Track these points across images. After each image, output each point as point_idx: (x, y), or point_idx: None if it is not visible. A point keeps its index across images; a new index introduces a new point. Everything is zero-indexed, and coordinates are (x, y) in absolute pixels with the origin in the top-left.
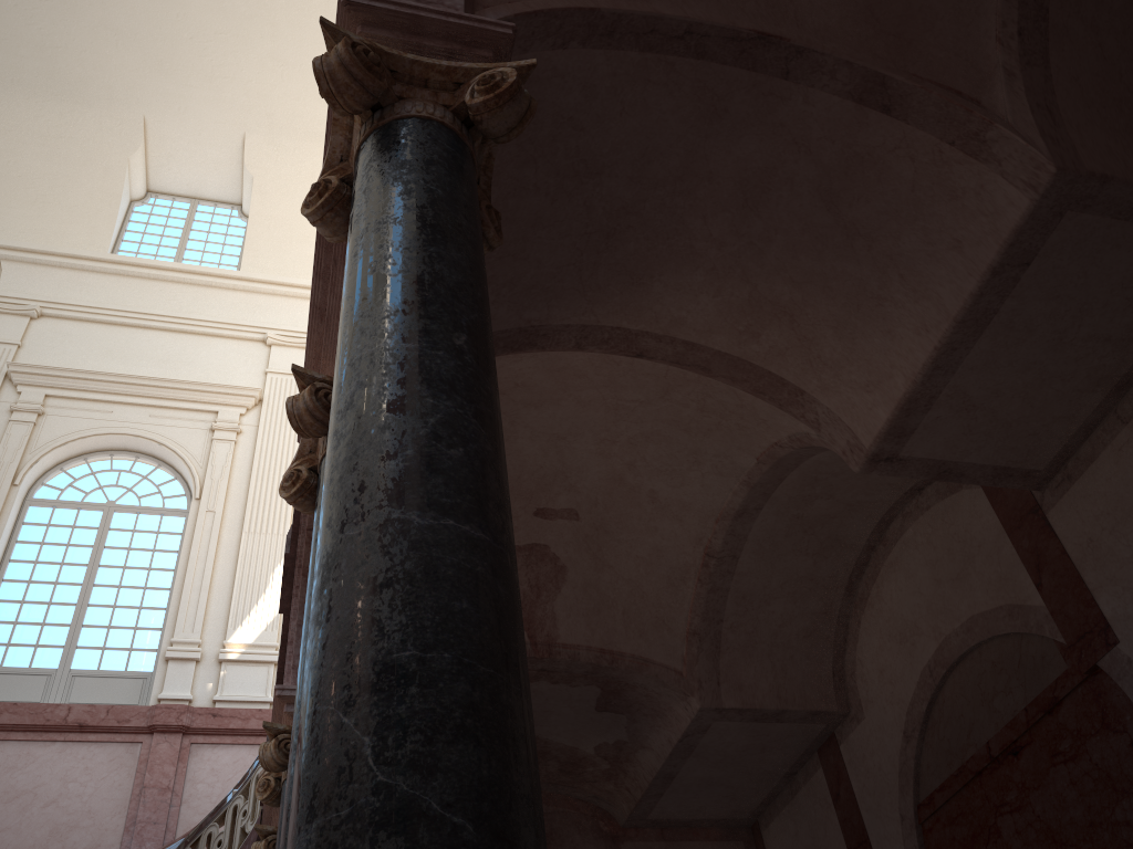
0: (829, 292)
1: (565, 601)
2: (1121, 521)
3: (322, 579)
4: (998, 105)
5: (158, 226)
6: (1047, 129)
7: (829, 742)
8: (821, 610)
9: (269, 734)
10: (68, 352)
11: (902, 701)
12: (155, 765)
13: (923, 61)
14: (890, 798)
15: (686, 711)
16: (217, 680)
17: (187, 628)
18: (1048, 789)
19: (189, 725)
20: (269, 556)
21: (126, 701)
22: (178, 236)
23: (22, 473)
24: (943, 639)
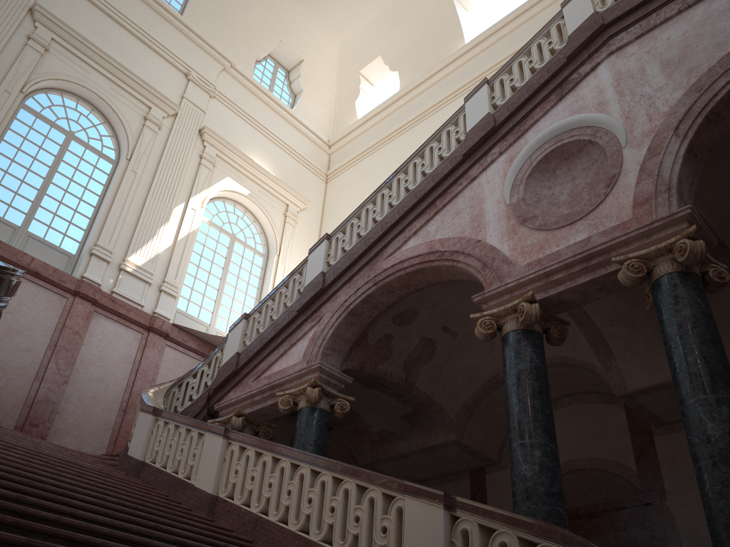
0: (656, 329)
1: (426, 369)
2: (689, 457)
3: None
4: None
5: None
6: None
7: (479, 470)
8: None
9: (311, 384)
10: (70, 14)
11: None
12: (73, 316)
13: None
14: (509, 508)
15: (444, 437)
16: (116, 279)
17: (106, 240)
18: (601, 537)
19: (98, 301)
20: (159, 217)
21: (56, 266)
22: None
23: (28, 86)
24: (573, 458)
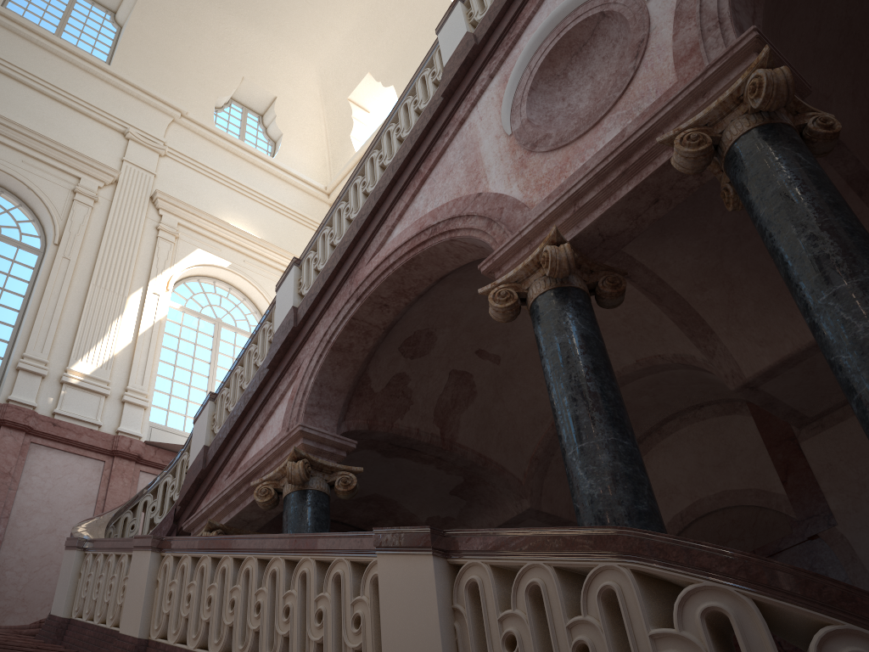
0: (764, 280)
1: (468, 416)
2: (855, 458)
3: None
4: None
5: (43, 1)
6: None
7: None
8: None
9: (293, 456)
10: None
11: None
12: None
13: None
14: None
15: (515, 507)
16: (57, 397)
17: (37, 348)
18: None
19: (33, 427)
20: (109, 309)
21: None
22: (58, 16)
23: None
24: (697, 500)
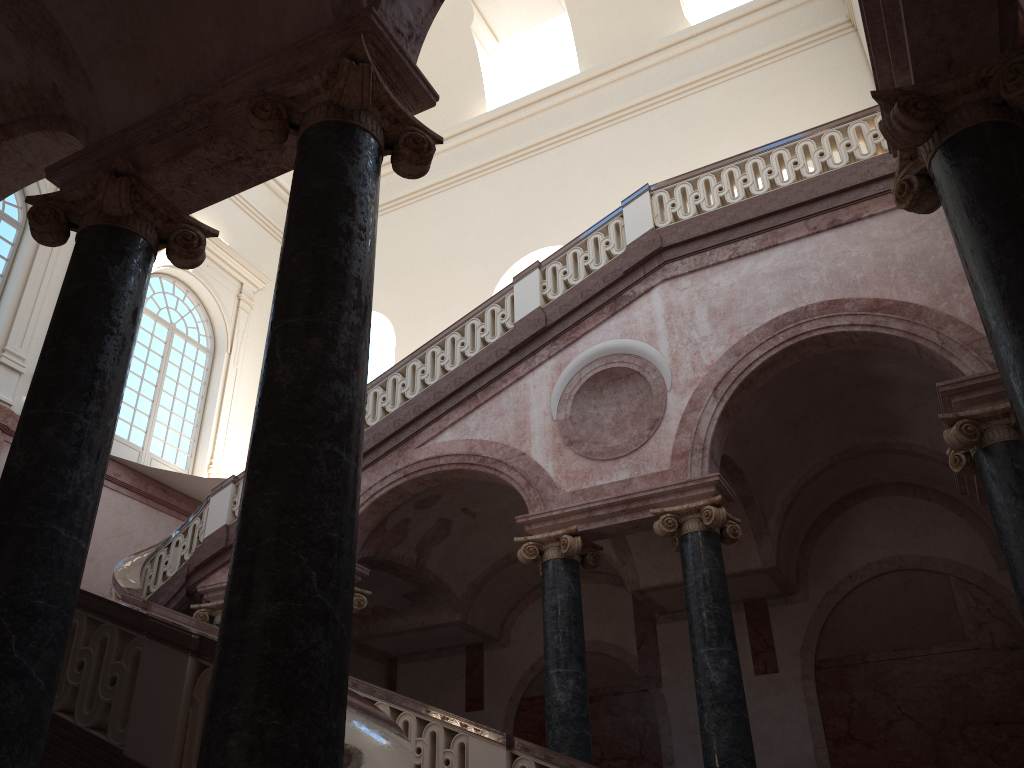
0: None
1: (438, 548)
2: (686, 647)
3: (727, 722)
4: (769, 525)
5: None
6: (777, 546)
7: (477, 646)
8: (517, 592)
9: None
10: None
11: (537, 652)
12: None
13: (762, 496)
14: (507, 688)
15: (448, 616)
16: None
17: (17, 342)
18: (598, 721)
19: (10, 428)
20: None
21: None
22: None
23: None
24: None
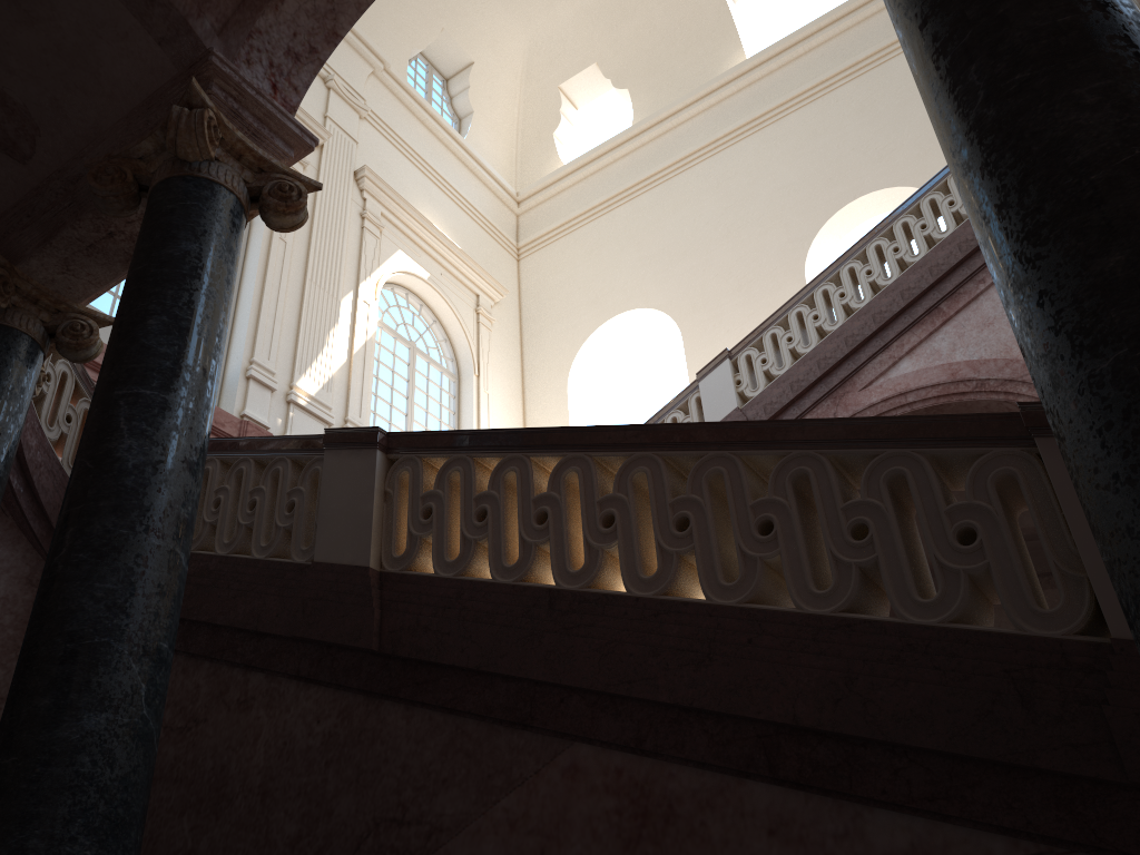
0: None
1: None
2: None
3: None
4: None
5: None
6: None
7: None
8: None
9: None
10: None
11: None
12: None
13: None
14: None
15: None
16: (284, 418)
17: (264, 353)
18: None
19: None
20: (325, 315)
21: None
22: None
23: None
24: None
